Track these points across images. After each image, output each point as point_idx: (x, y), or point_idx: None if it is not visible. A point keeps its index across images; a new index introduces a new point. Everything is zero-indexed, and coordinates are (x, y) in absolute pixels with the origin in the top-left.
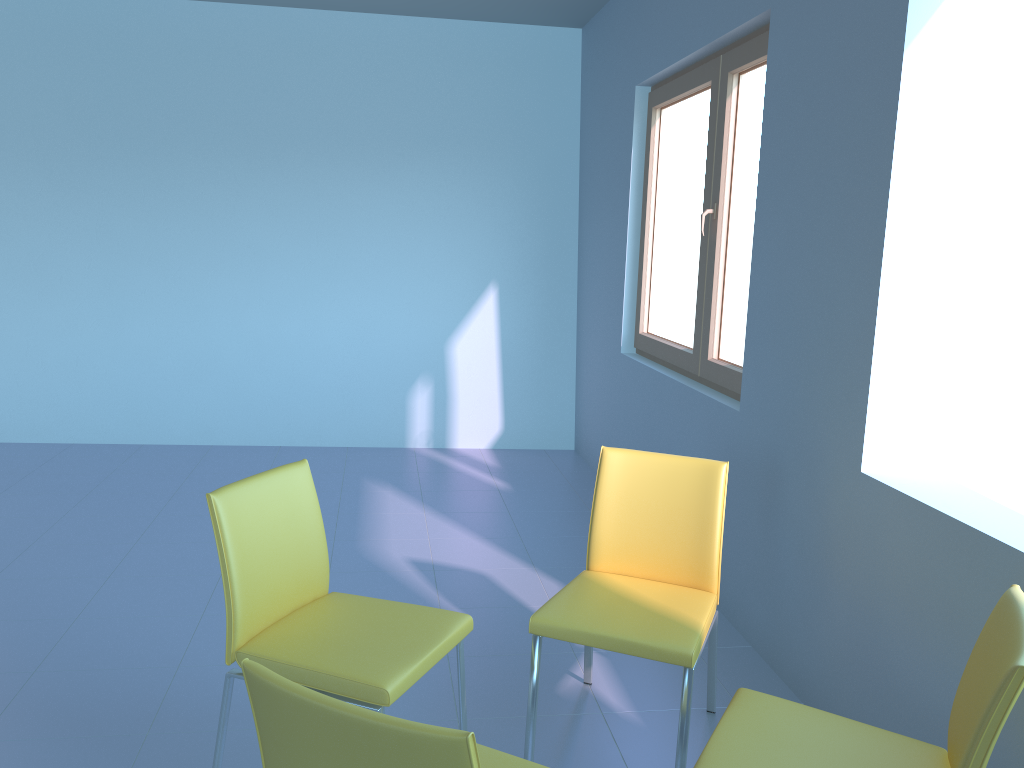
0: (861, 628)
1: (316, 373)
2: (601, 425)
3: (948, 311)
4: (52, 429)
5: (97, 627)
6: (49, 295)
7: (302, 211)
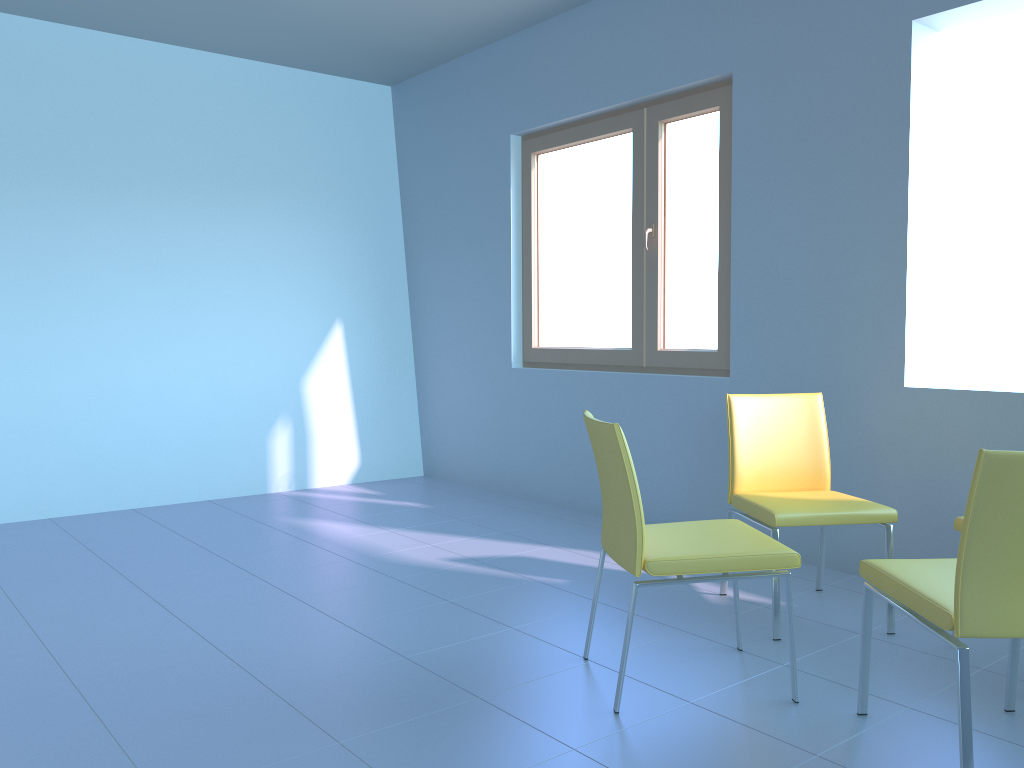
0: (922, 495)
1: (170, 423)
2: (480, 440)
3: (932, 274)
4: None
5: (262, 654)
6: None
7: (143, 249)
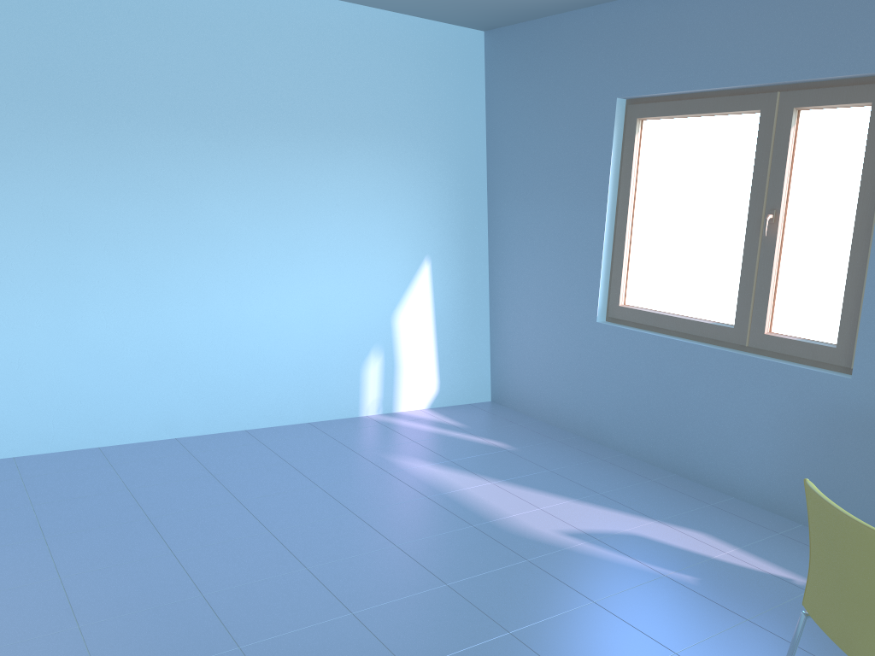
0: None
1: (280, 353)
2: (555, 381)
3: None
4: None
5: None
6: None
7: (262, 191)
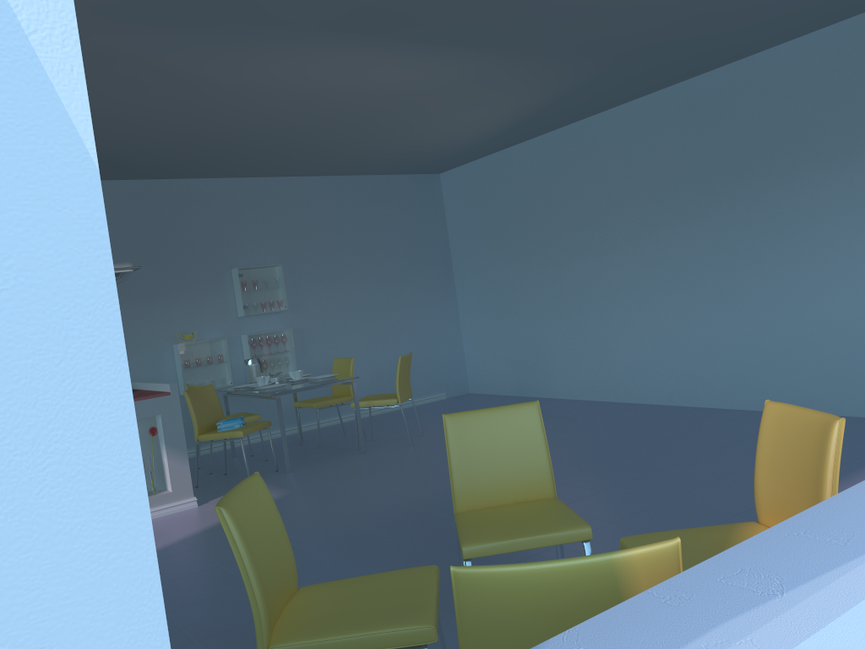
0: None
1: None
2: None
3: None
4: (699, 397)
5: None
6: (689, 298)
7: None
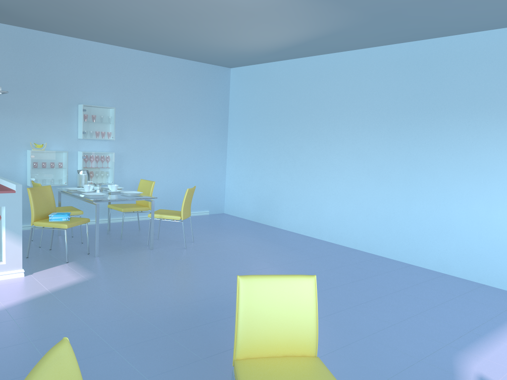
0: None
1: None
2: None
3: None
4: (375, 247)
5: None
6: (382, 184)
7: None
